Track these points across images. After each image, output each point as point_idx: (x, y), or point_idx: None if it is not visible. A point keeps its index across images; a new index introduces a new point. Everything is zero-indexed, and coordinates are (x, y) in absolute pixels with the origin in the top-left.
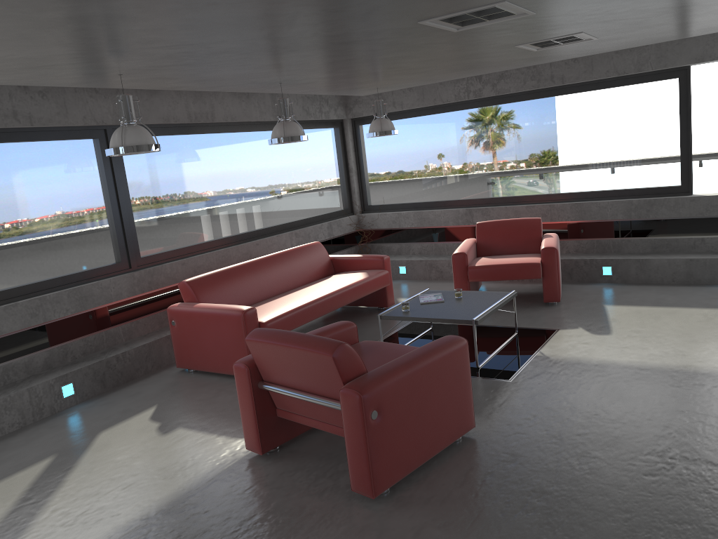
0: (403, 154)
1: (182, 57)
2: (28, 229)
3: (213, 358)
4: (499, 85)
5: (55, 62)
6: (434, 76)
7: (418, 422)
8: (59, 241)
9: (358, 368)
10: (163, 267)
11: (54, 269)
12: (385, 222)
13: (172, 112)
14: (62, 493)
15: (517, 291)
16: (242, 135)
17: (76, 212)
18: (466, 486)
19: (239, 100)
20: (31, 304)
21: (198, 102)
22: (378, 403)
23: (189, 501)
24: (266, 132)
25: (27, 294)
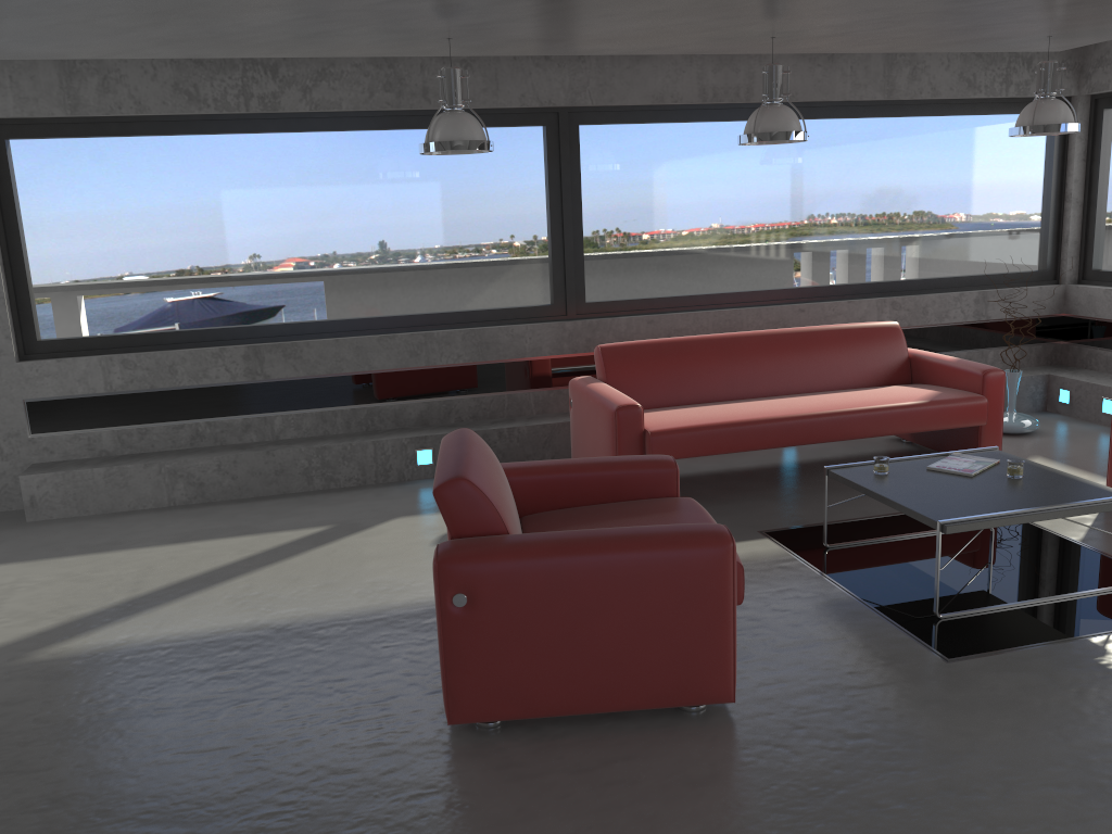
0: None
1: (469, 12)
2: (431, 244)
3: None
4: None
5: (316, 29)
6: None
7: (563, 644)
8: (470, 265)
9: (486, 524)
10: (613, 322)
11: (457, 301)
12: (1110, 306)
13: (671, 87)
14: (274, 568)
15: None
16: (815, 125)
17: (500, 227)
18: (580, 777)
19: (810, 65)
20: (412, 339)
21: (724, 70)
22: (469, 585)
23: (330, 629)
24: (868, 121)
25: (414, 326)
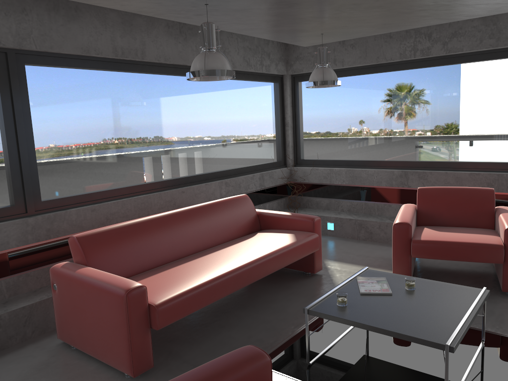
0: (340, 111)
1: None
2: None
3: (92, 340)
4: (451, 44)
5: None
6: (390, 18)
7: None
8: None
9: None
10: (66, 213)
11: None
12: (316, 176)
13: (94, 43)
14: None
15: (460, 267)
16: (177, 79)
17: None
18: None
19: (175, 41)
20: None
21: (127, 37)
22: None
23: None
24: None
25: None
